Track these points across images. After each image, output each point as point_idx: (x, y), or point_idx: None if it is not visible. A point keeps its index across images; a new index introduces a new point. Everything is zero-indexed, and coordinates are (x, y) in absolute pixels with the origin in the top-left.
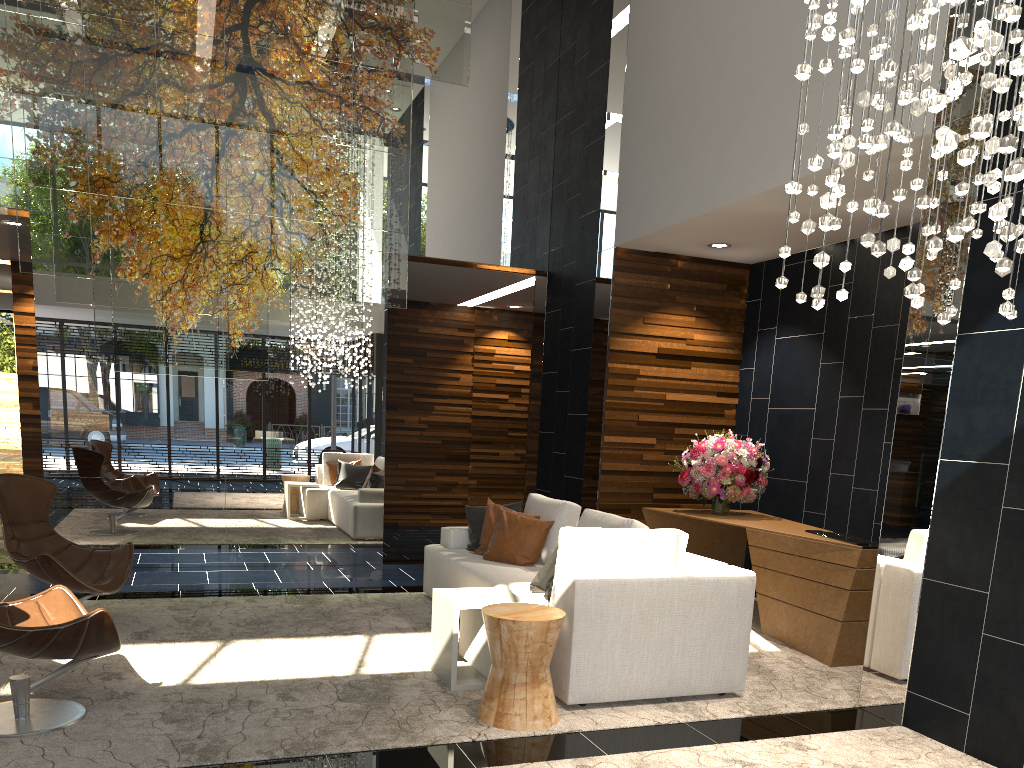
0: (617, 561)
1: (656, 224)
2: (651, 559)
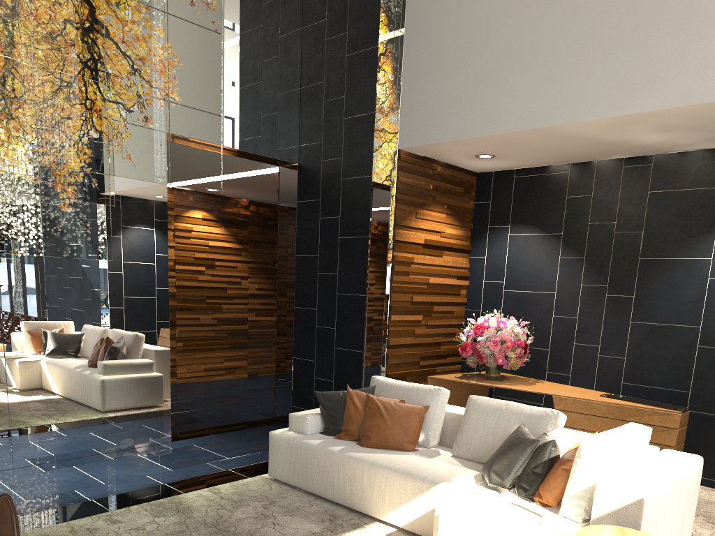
0: (623, 464)
1: (460, 133)
2: (637, 456)
